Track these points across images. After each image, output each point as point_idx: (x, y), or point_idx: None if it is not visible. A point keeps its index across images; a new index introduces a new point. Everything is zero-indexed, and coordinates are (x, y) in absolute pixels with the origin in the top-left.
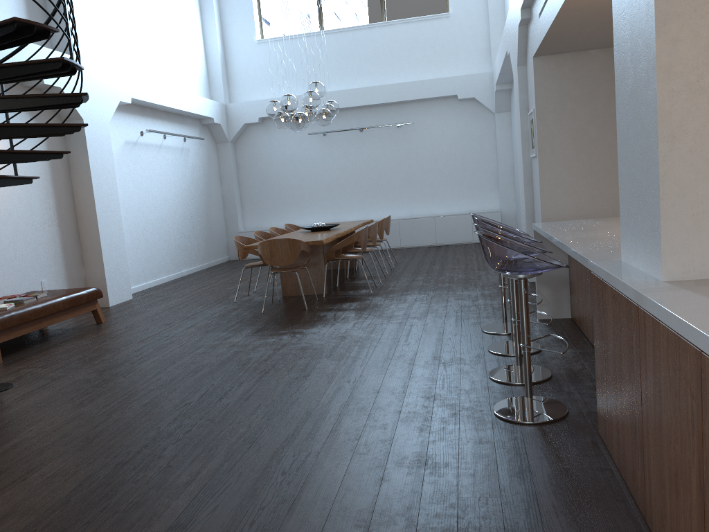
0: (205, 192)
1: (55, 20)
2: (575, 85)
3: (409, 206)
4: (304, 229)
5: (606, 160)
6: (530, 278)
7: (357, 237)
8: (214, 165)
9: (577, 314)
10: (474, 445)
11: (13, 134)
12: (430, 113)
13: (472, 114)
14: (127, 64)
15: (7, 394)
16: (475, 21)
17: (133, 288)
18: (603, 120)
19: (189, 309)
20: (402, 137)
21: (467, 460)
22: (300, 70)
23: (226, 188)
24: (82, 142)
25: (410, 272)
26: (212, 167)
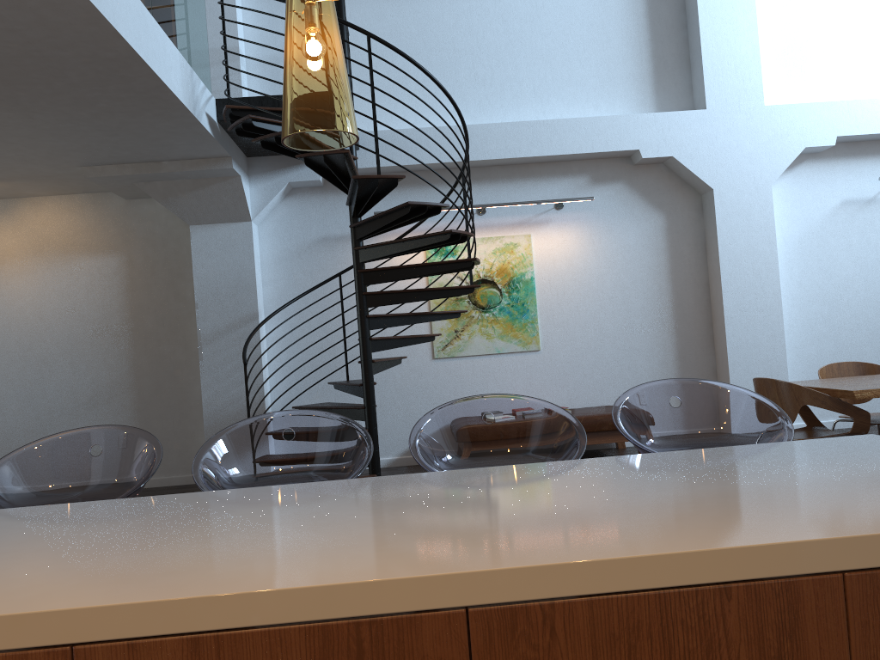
0: None
1: None
2: None
3: None
4: None
5: None
6: None
7: None
8: None
9: None
10: None
11: (396, 250)
12: None
13: None
14: (867, 80)
15: None
16: None
17: (830, 422)
18: None
19: None
20: None
21: None
22: None
23: None
24: (712, 219)
25: None
26: None
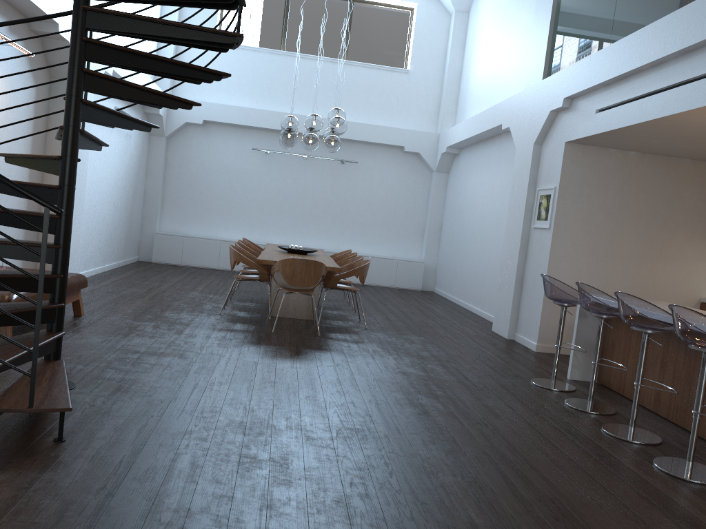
0: (134, 184)
1: None
2: (593, 175)
3: (337, 240)
4: (283, 249)
5: (606, 245)
6: (508, 336)
7: (363, 270)
8: (144, 157)
9: (617, 381)
10: (690, 502)
11: (135, 96)
12: (374, 157)
13: (412, 167)
14: None
15: (83, 394)
16: (430, 83)
17: None
18: (610, 210)
19: (173, 314)
20: (343, 173)
21: (703, 516)
22: (254, 83)
23: (151, 184)
24: None
25: (374, 310)
26: (143, 159)
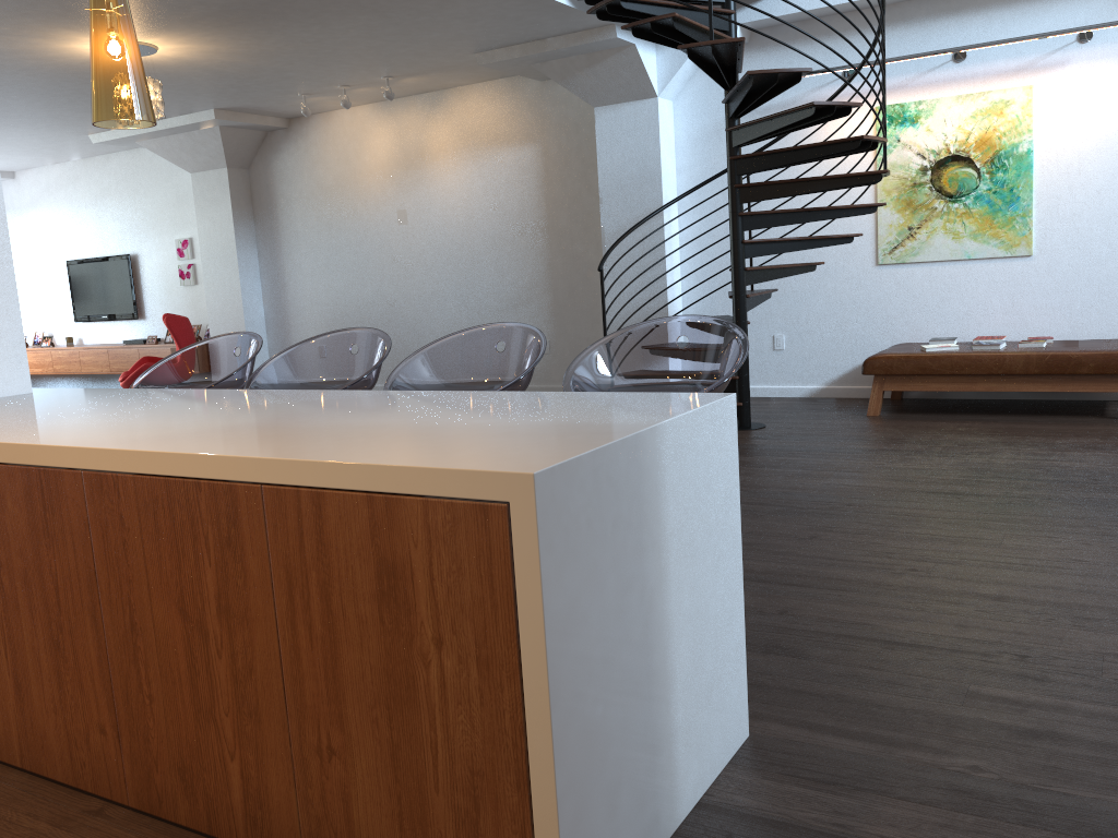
0: None
1: (675, 1)
2: None
3: None
4: None
5: None
6: None
7: None
8: None
9: None
10: None
11: (764, 130)
12: None
13: None
14: None
15: None
16: None
17: None
18: None
19: None
20: None
21: None
22: None
23: None
24: None
25: None
26: None
